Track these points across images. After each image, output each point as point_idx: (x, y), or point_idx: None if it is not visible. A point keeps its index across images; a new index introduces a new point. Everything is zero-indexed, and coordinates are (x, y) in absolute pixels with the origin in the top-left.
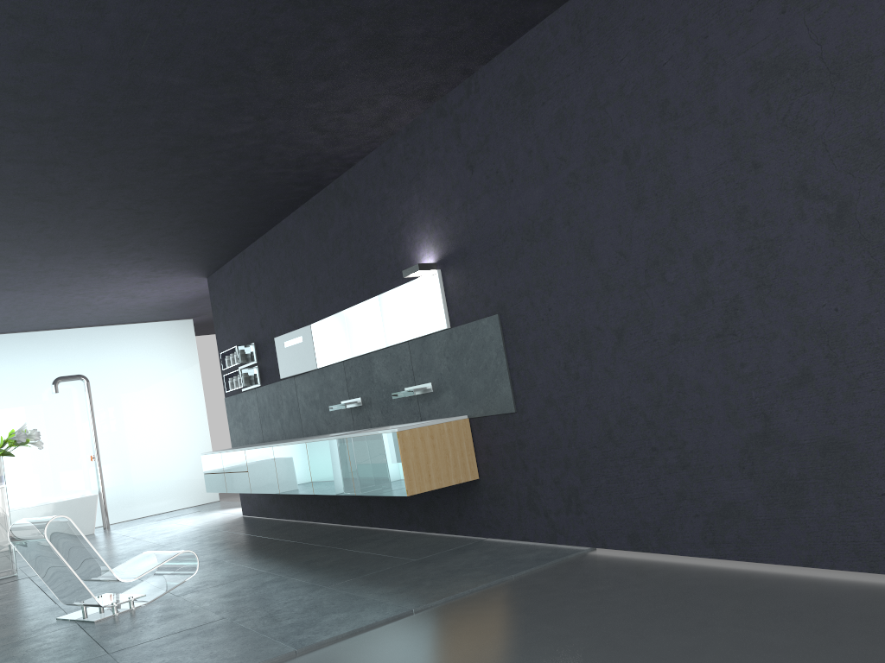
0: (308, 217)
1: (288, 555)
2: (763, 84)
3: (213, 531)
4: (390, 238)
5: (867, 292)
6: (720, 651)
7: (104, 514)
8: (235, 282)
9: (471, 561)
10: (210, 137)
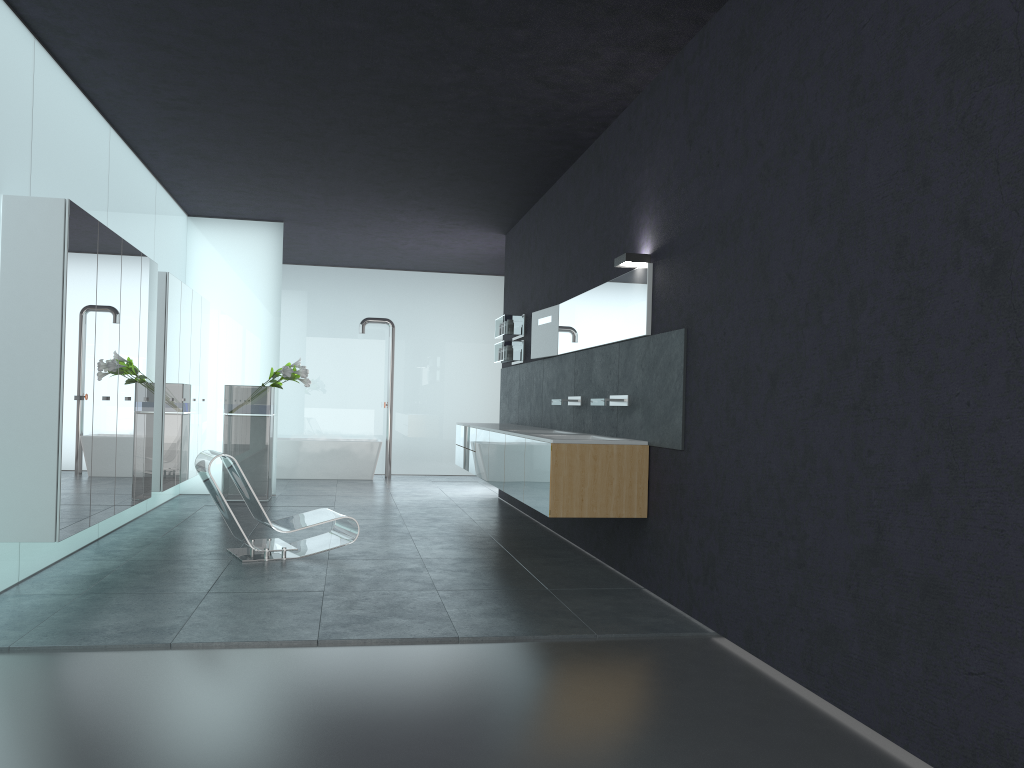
0: (573, 180)
1: (463, 548)
2: (951, 64)
3: (452, 505)
4: (623, 218)
5: (1003, 387)
6: None
7: (387, 462)
8: (521, 244)
9: (588, 607)
10: (425, 86)
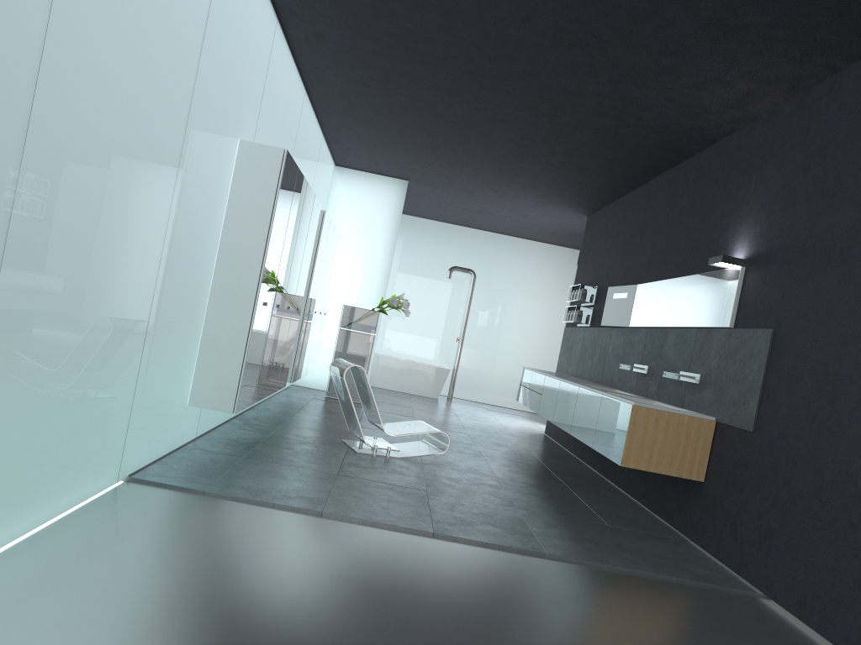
0: (669, 183)
1: (528, 474)
2: None
3: (508, 434)
4: (718, 223)
5: None
6: None
7: (451, 387)
8: (603, 227)
9: (647, 549)
10: (570, 92)
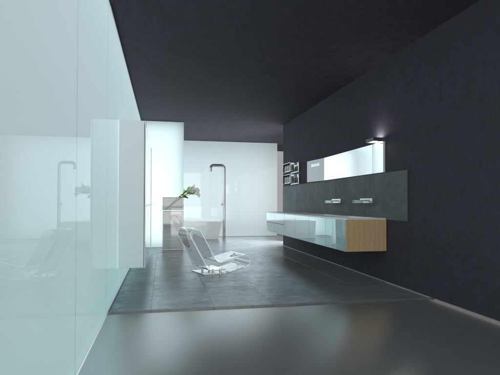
0: (330, 103)
1: (291, 267)
2: None
3: (266, 249)
4: (364, 121)
5: None
6: (446, 351)
7: (223, 231)
8: (294, 130)
9: (369, 289)
10: (281, 66)
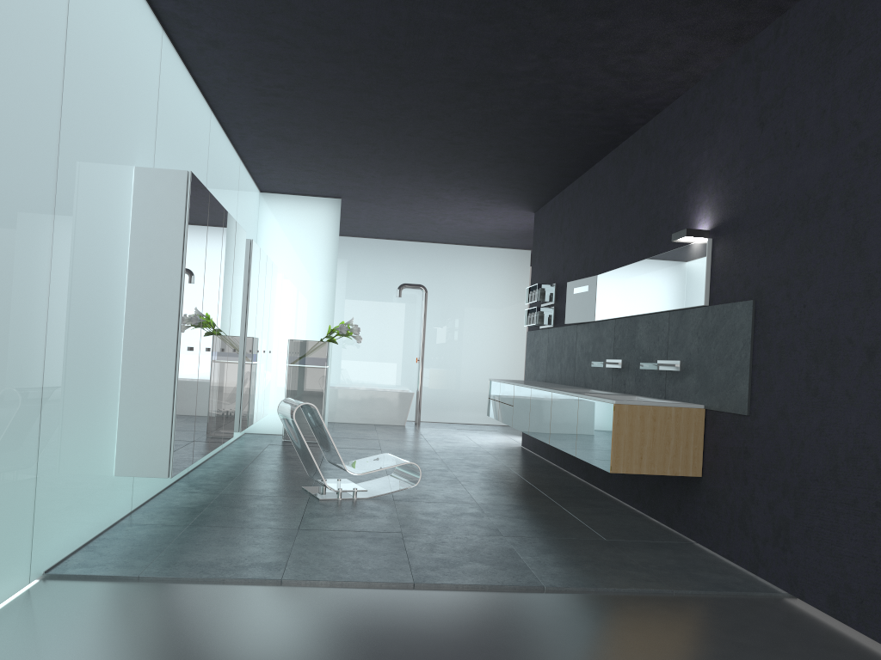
0: (615, 163)
1: (510, 495)
2: None
3: (484, 452)
4: (675, 196)
5: None
6: None
7: (417, 411)
8: (552, 221)
9: (653, 560)
10: (499, 74)
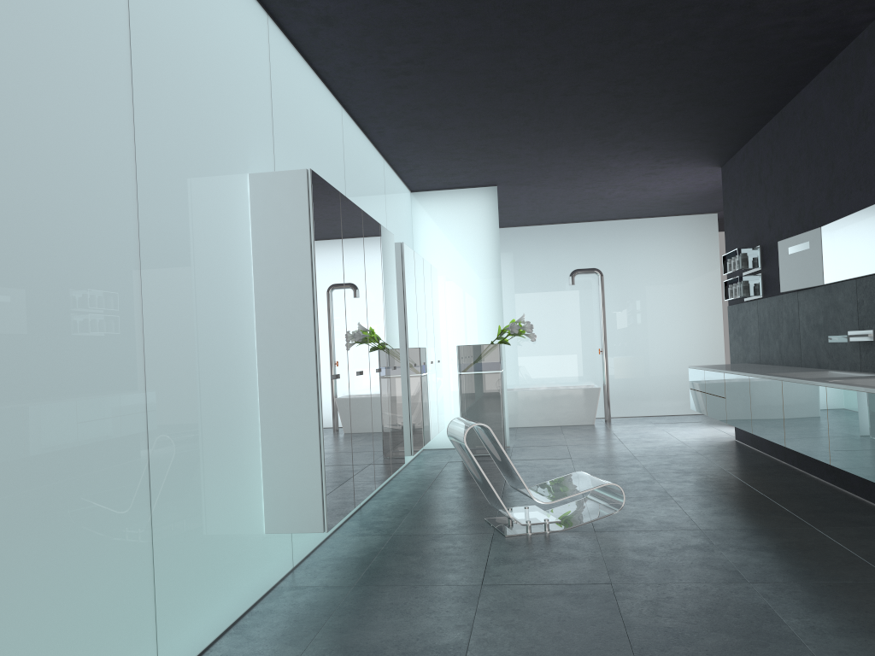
0: (832, 82)
1: (741, 513)
2: None
3: (692, 452)
4: None
5: None
6: None
7: (606, 407)
8: (746, 172)
9: None
10: None
